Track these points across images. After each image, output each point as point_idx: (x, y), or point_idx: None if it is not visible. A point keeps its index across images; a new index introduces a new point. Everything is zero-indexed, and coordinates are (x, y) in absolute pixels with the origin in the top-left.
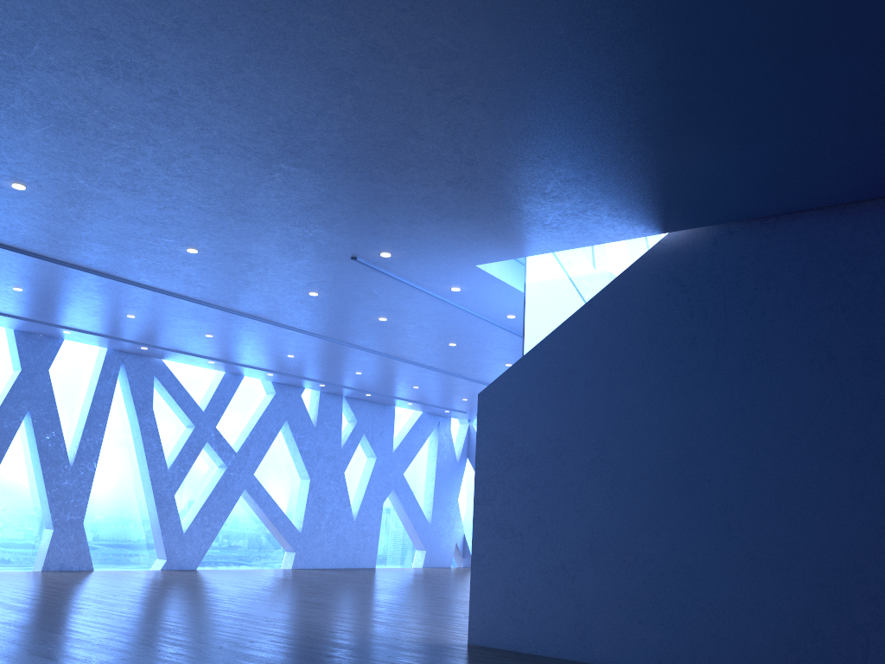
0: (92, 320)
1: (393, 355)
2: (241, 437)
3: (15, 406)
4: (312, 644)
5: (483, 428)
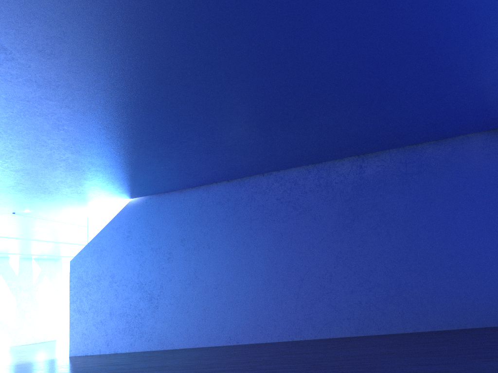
0: None
1: (49, 240)
2: None
3: None
4: (2, 366)
5: (72, 274)
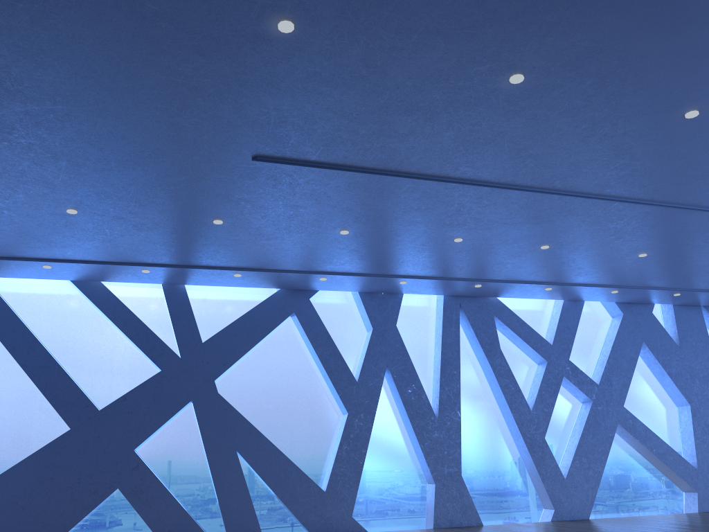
0: (421, 258)
1: None
2: (597, 367)
3: (375, 364)
4: None
5: None
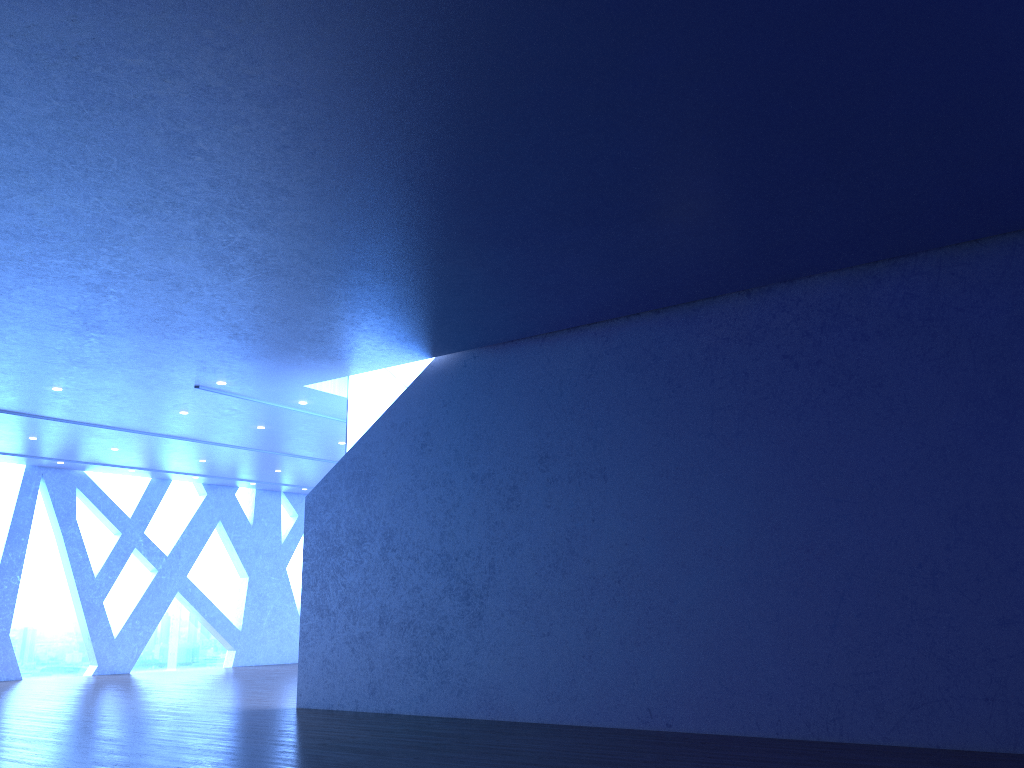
0: None
1: (297, 454)
2: (173, 540)
3: None
4: (156, 714)
5: (309, 525)
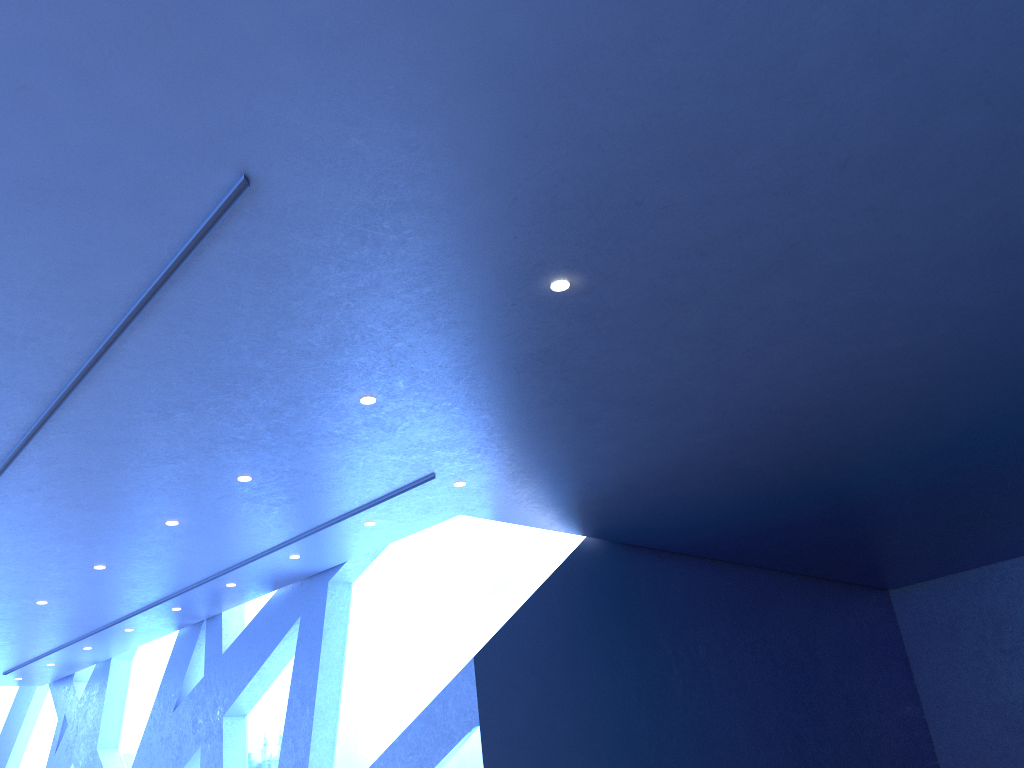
0: None
1: None
2: None
3: None
4: None
5: (483, 695)
